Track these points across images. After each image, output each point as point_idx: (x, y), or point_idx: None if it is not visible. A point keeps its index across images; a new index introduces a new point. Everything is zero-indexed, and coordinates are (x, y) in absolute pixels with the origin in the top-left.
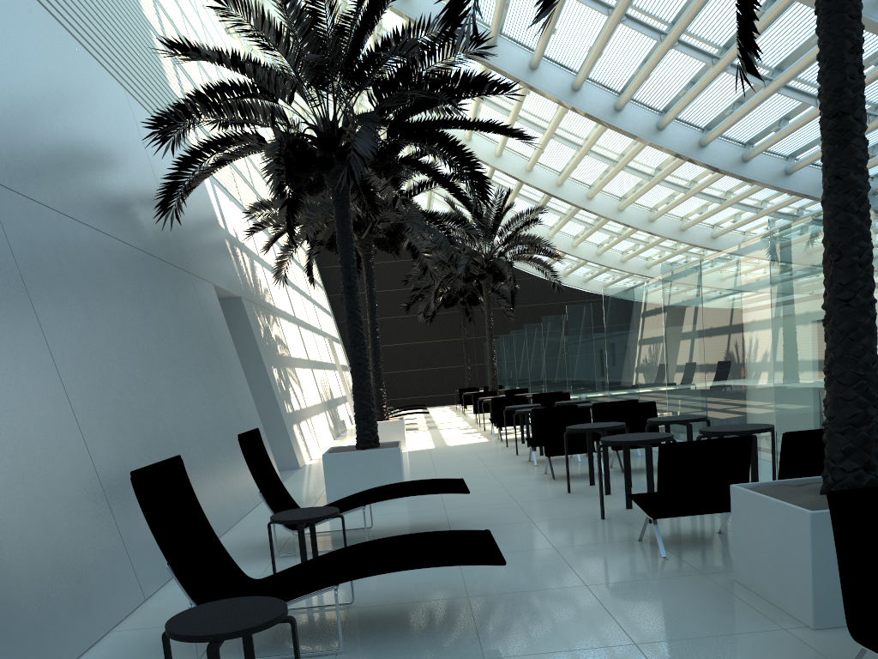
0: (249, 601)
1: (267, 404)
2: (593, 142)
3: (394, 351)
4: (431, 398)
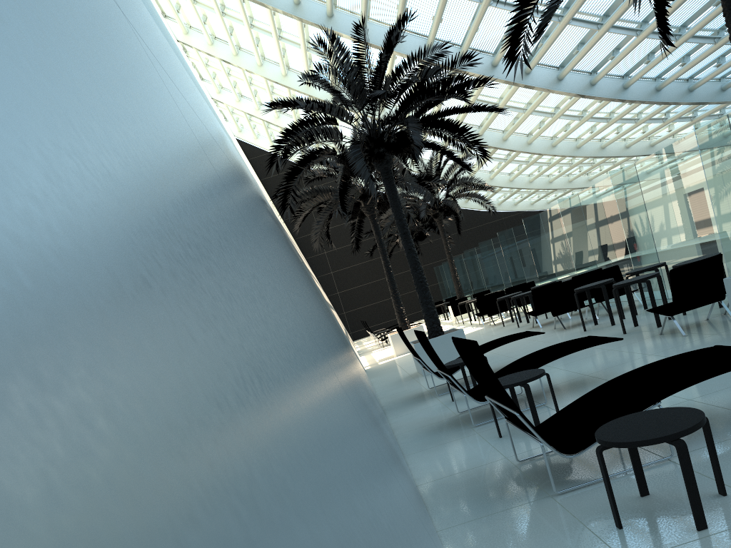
0: (515, 374)
1: None
2: (508, 99)
3: (365, 289)
4: None
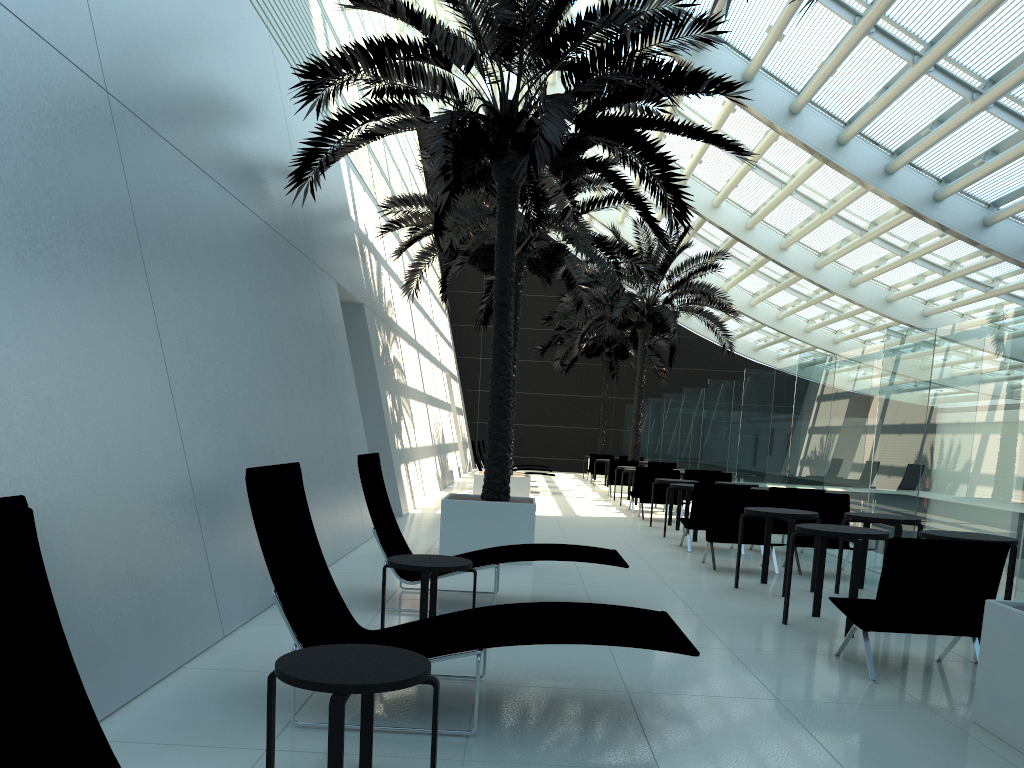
0: (379, 650)
1: (375, 435)
2: (802, 180)
3: (519, 400)
4: (554, 461)
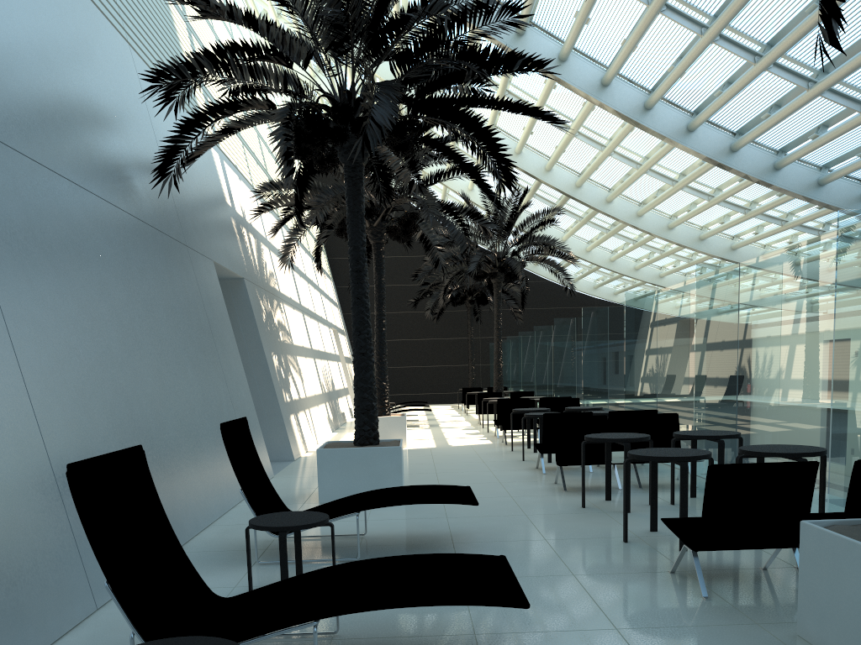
0: (199, 643)
1: (264, 391)
2: (618, 142)
3: (399, 346)
4: (433, 396)
